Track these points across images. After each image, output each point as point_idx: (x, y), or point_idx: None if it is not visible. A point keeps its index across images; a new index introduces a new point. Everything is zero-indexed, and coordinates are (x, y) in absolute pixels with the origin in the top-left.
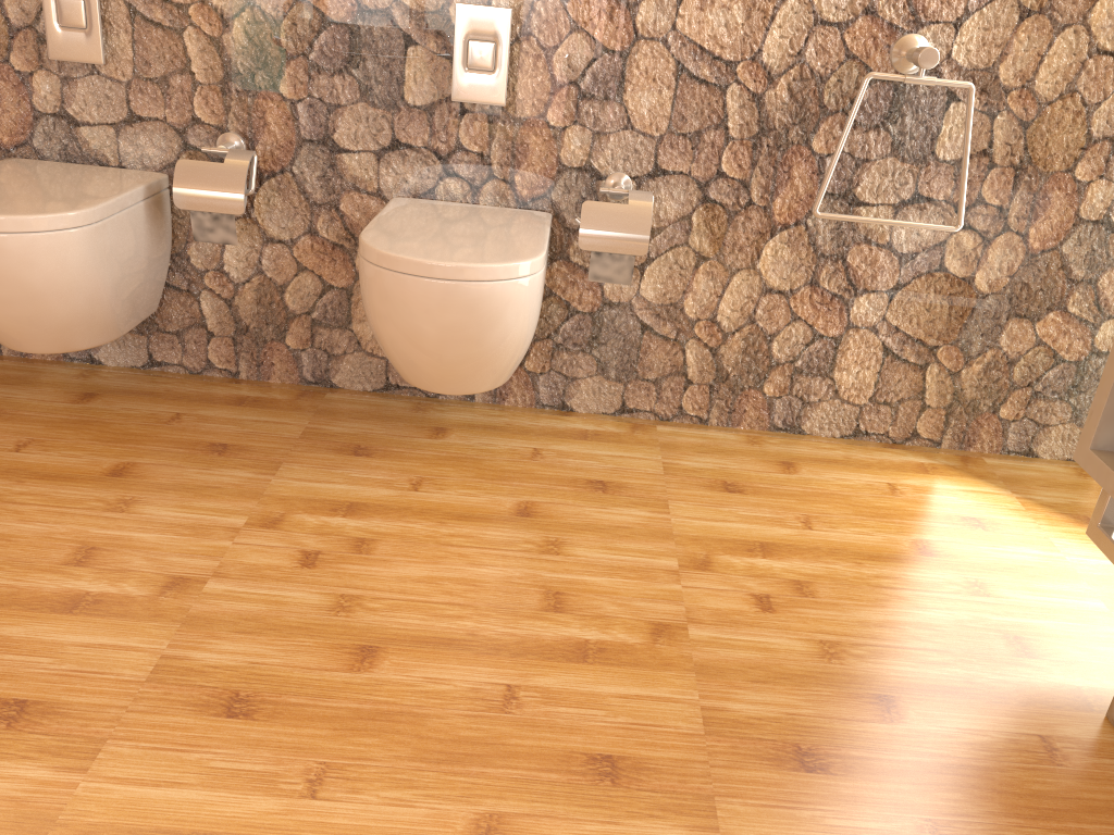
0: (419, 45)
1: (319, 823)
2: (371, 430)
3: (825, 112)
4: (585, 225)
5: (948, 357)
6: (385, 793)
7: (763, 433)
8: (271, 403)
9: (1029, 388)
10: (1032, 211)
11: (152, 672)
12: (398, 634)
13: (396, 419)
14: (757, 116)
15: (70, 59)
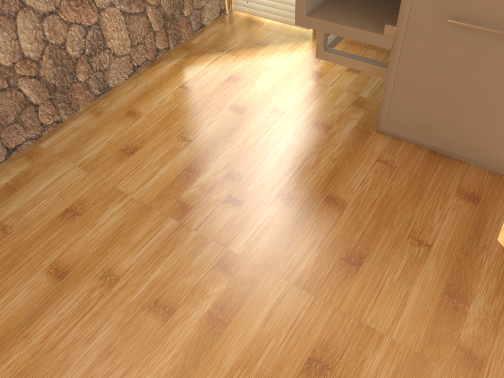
0: None
1: None
2: None
3: None
4: None
5: None
6: None
7: (96, 104)
8: None
9: None
10: None
11: None
12: None
13: None
14: None
15: None
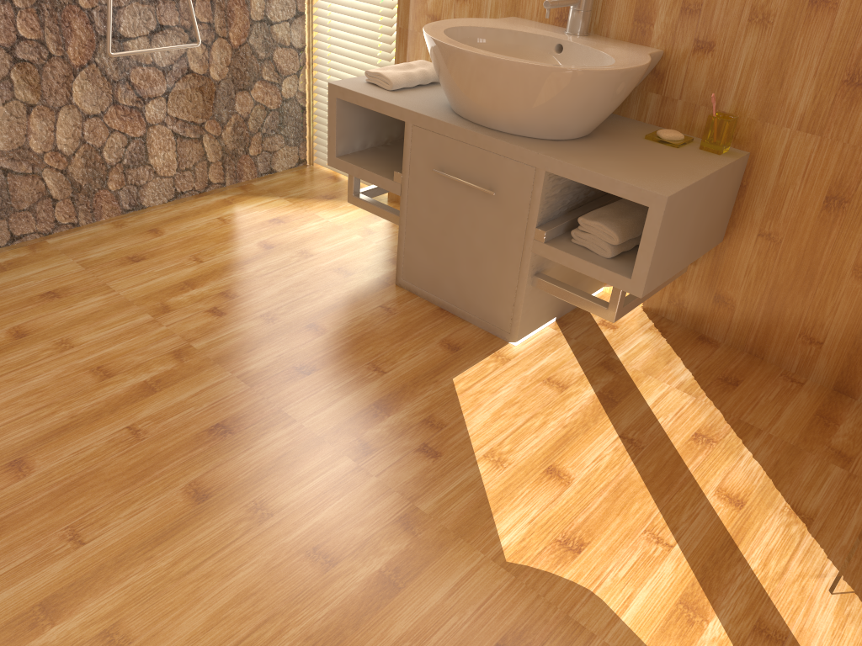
0: None
1: (103, 550)
2: None
3: None
4: None
5: (213, 127)
6: (122, 514)
7: (121, 217)
8: None
9: (261, 132)
10: (229, 22)
11: None
12: (25, 443)
13: None
14: None
15: None
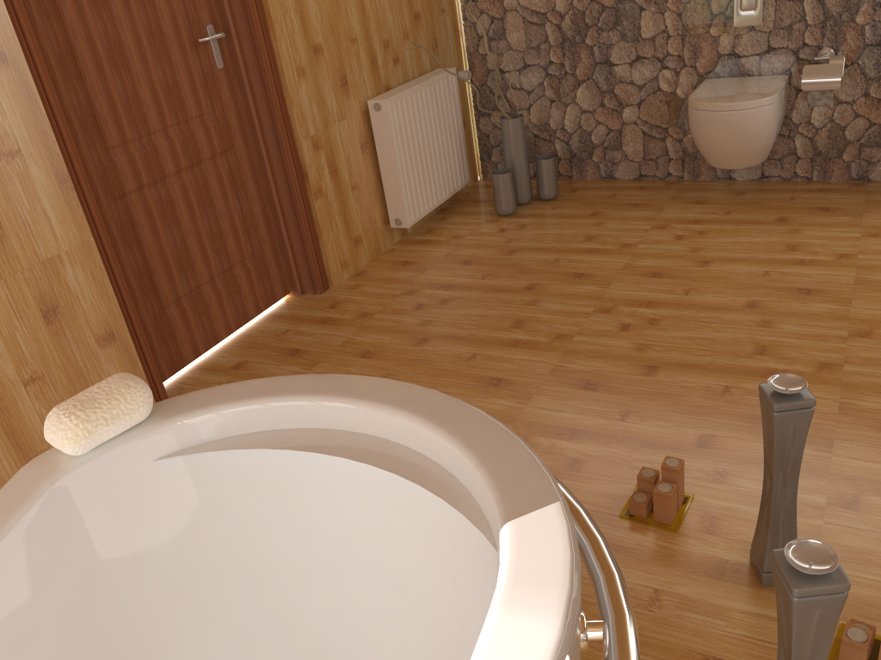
0: None
1: None
2: None
3: None
4: None
5: None
6: None
7: None
8: (838, 190)
9: None
10: None
11: (855, 282)
12: None
13: None
14: None
15: (743, 25)
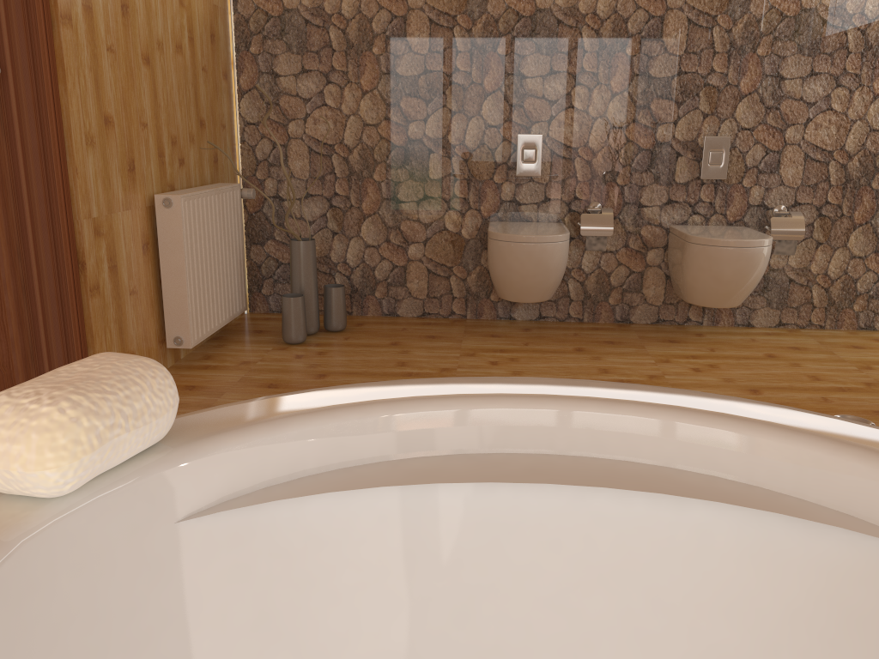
0: (685, 155)
1: None
2: (667, 335)
3: (878, 169)
4: (773, 228)
5: None
6: None
7: (855, 330)
8: (610, 329)
9: None
10: None
11: None
12: (760, 386)
13: (674, 331)
14: (846, 174)
15: (525, 175)
